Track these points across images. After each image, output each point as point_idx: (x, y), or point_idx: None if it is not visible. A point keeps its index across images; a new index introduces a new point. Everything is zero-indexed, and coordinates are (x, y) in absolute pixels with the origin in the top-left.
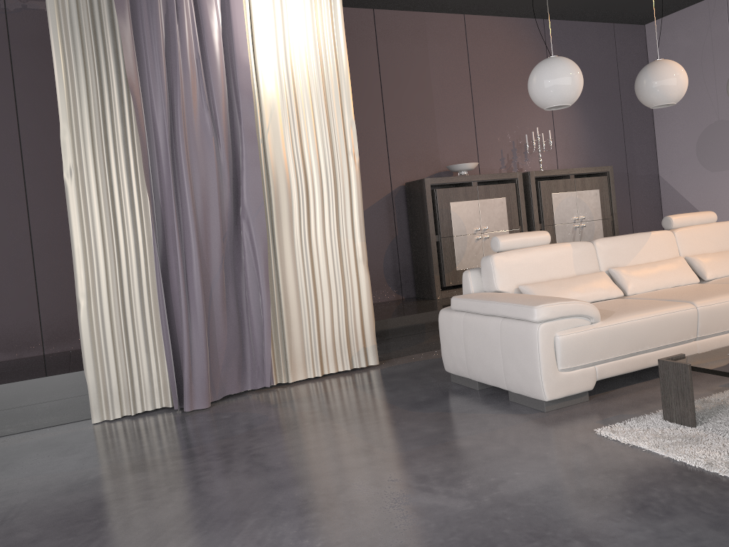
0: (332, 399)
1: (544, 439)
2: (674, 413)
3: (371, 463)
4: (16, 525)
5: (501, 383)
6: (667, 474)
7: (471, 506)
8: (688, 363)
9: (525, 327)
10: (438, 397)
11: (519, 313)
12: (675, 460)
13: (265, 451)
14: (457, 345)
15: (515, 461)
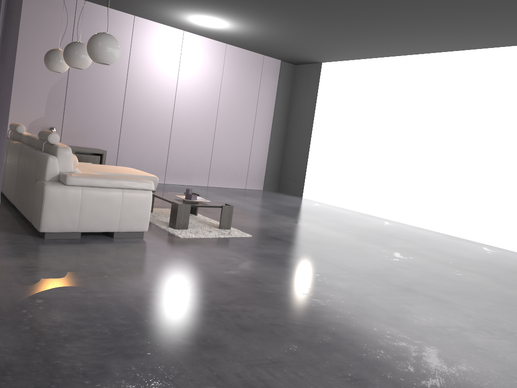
0: (40, 266)
1: (183, 244)
2: (181, 225)
3: (199, 268)
4: (280, 355)
5: (114, 228)
6: (228, 240)
7: (251, 261)
8: (190, 204)
9: (143, 193)
10: (84, 246)
11: (143, 186)
12: (215, 237)
13: (163, 287)
14: (71, 210)
15: (208, 250)
